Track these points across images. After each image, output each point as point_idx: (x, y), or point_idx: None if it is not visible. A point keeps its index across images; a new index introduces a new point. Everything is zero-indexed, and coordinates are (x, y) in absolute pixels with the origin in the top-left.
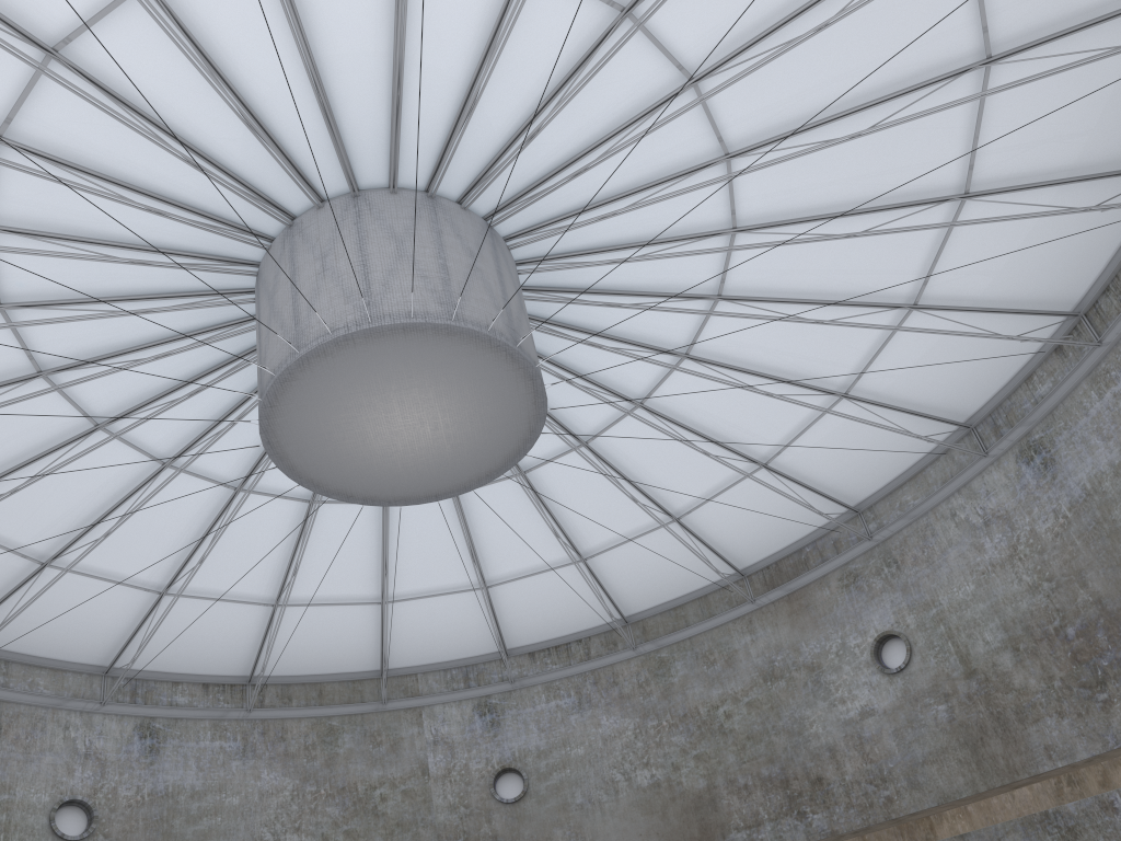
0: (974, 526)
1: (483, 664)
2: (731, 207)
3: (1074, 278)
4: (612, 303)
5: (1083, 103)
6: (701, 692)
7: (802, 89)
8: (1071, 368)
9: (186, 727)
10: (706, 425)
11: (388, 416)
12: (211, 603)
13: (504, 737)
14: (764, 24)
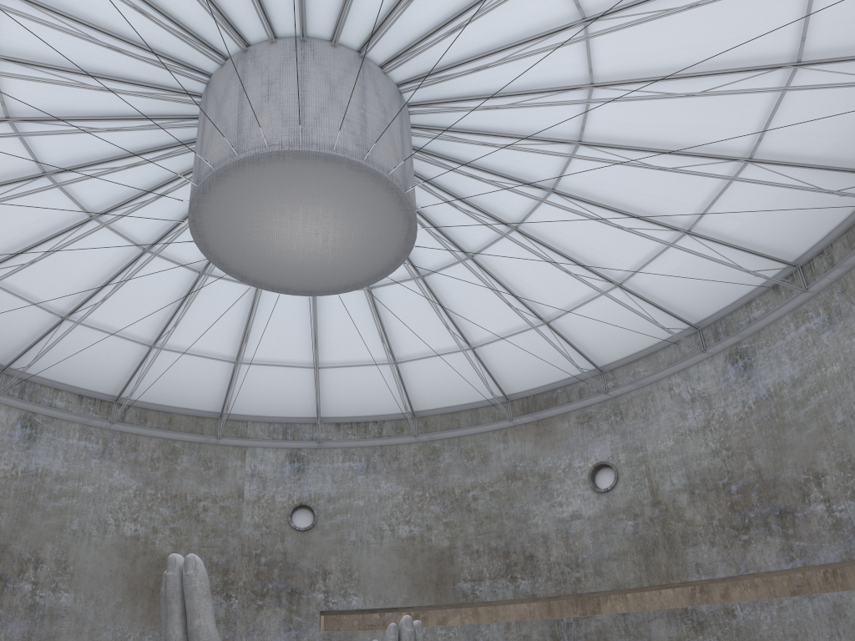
0: (684, 400)
1: (299, 424)
2: (582, 125)
3: (801, 239)
4: (474, 176)
5: (850, 113)
6: (458, 478)
7: (661, 48)
8: (781, 303)
9: (60, 426)
10: (514, 284)
11: (292, 222)
12: (101, 334)
13: (305, 481)
14: None
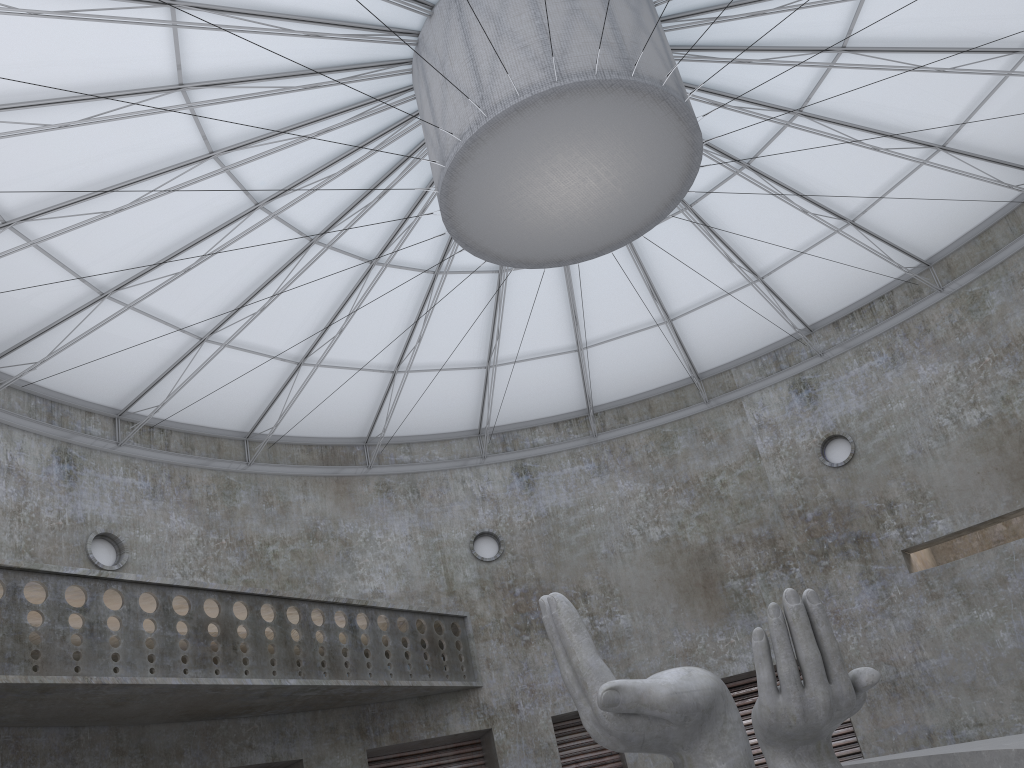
0: None
1: (790, 345)
2: None
3: None
4: None
5: None
6: (1023, 318)
7: None
8: None
9: (550, 461)
10: (935, 36)
11: (549, 187)
12: (529, 363)
13: (823, 408)
14: None
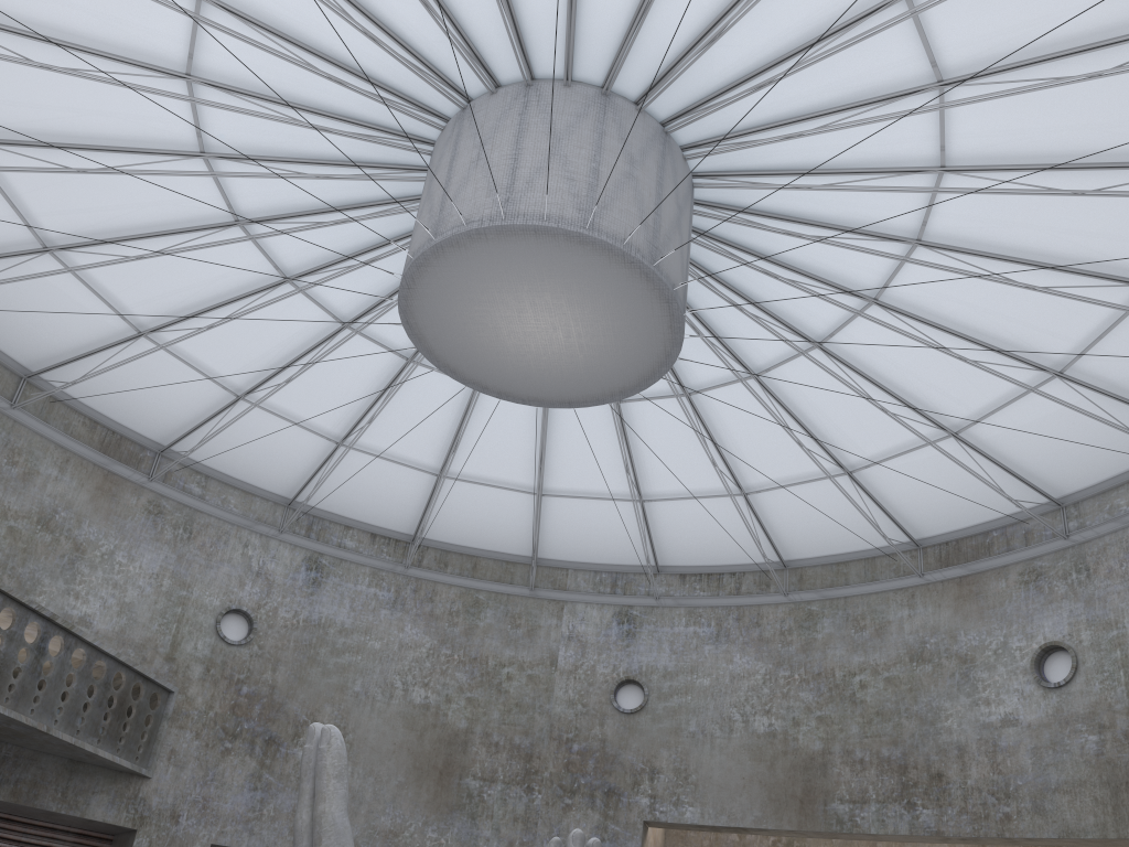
0: None
1: (633, 574)
2: (941, 142)
3: None
4: (792, 232)
5: None
6: (841, 655)
7: (1041, 12)
8: None
9: (348, 569)
10: (892, 379)
11: (520, 316)
12: (382, 462)
13: (635, 649)
14: None
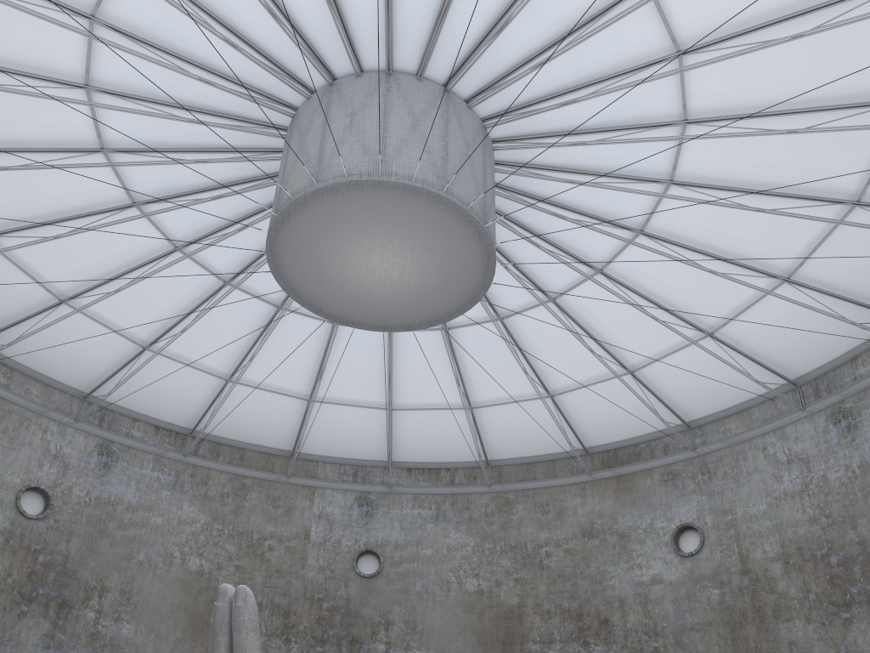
0: (779, 461)
1: (370, 467)
2: (674, 163)
3: None
4: (558, 214)
5: None
6: (531, 532)
7: (761, 83)
8: None
9: (135, 455)
10: (597, 329)
11: (368, 255)
12: (179, 366)
13: (373, 526)
14: (750, 22)
